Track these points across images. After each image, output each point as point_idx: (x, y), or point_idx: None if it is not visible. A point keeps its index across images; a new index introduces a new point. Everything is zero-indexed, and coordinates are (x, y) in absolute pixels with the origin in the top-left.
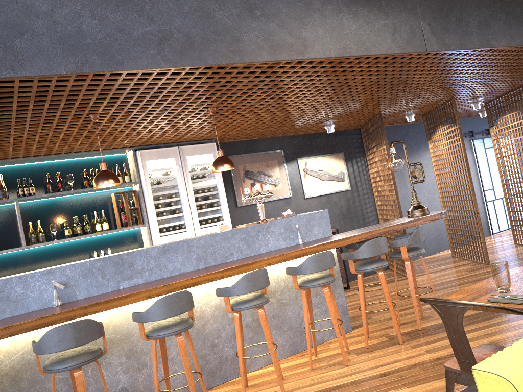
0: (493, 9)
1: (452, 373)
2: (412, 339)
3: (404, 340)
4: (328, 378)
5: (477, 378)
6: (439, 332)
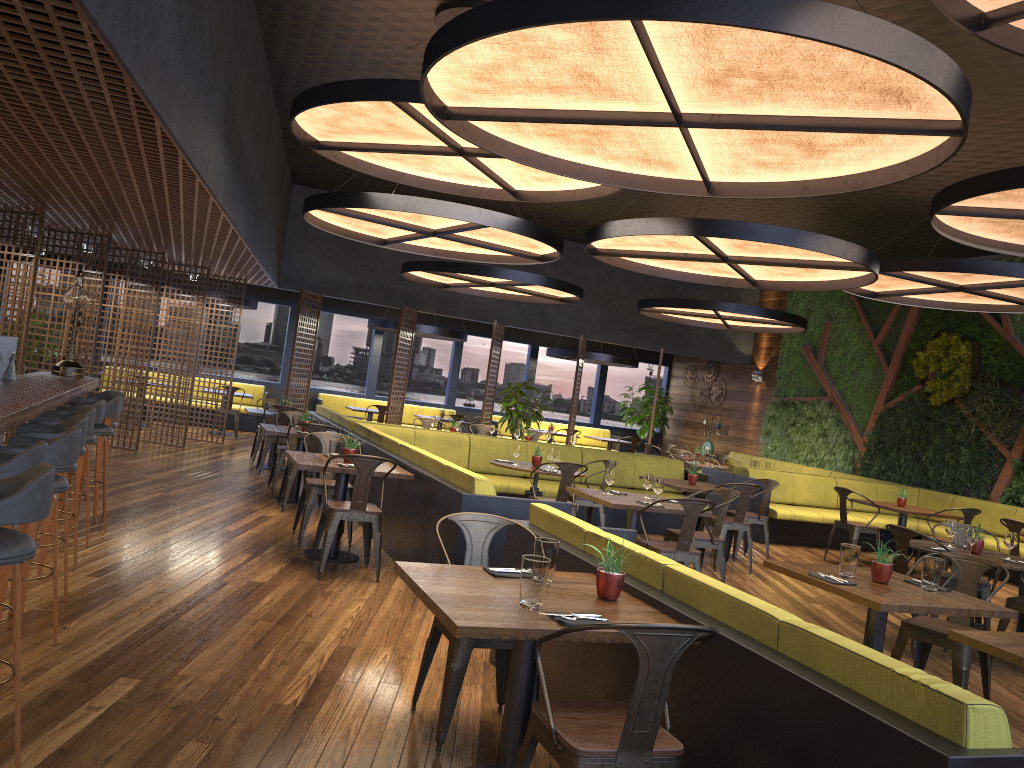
0: (243, 189)
1: (340, 513)
2: (108, 526)
3: (99, 526)
4: (95, 556)
5: (476, 482)
6: (124, 520)
